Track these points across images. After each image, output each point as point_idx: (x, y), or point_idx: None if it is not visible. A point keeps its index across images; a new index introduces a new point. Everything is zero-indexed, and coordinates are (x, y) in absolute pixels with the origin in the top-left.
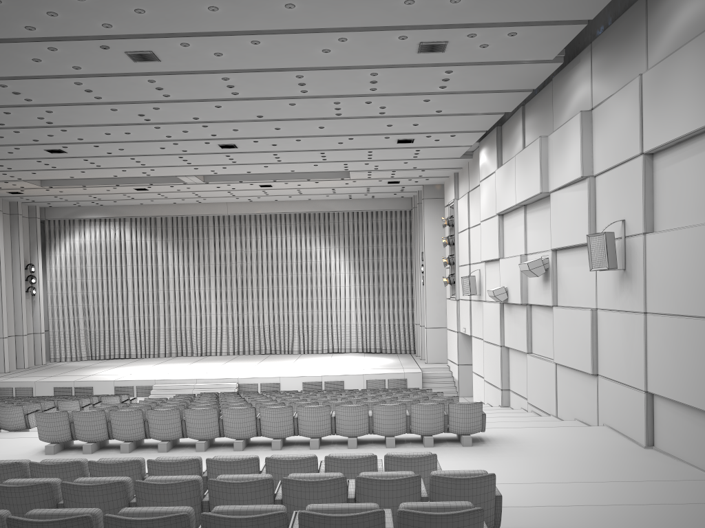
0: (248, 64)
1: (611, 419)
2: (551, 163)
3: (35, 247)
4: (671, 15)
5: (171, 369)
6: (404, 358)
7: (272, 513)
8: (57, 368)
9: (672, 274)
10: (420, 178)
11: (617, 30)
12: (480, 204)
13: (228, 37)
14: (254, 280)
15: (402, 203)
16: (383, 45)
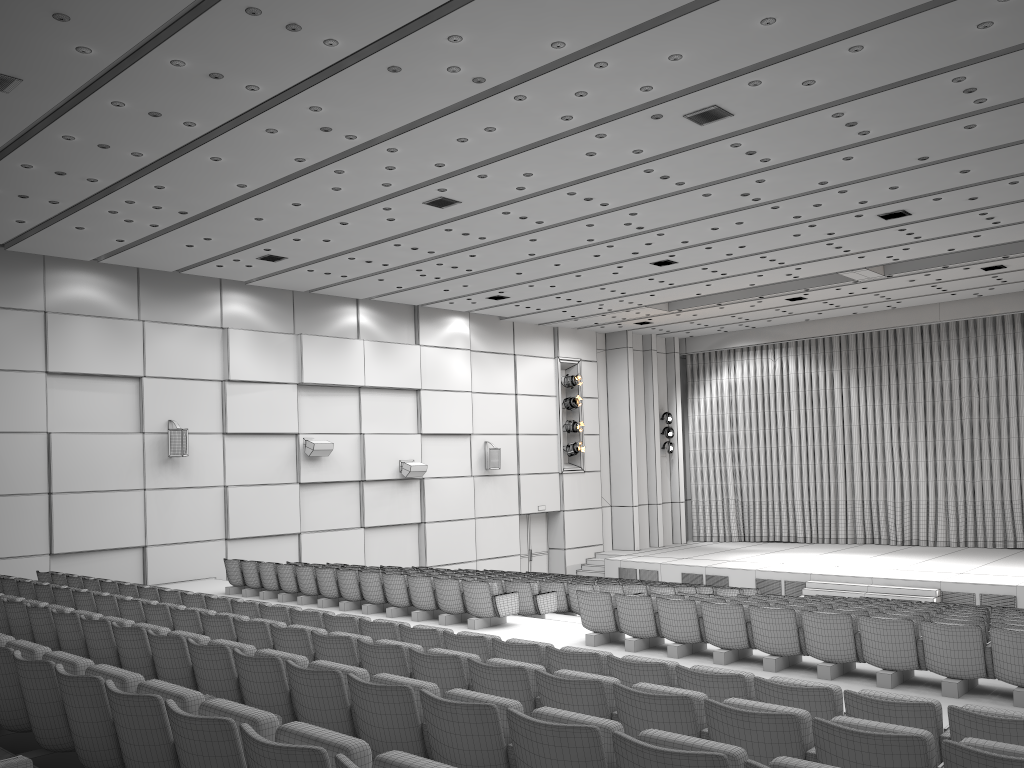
0: (861, 84)
1: None
2: None
3: (673, 391)
4: None
5: (842, 561)
6: None
7: (578, 725)
8: (695, 549)
9: None
10: None
11: None
12: None
13: (810, 54)
14: (992, 424)
15: None
16: None
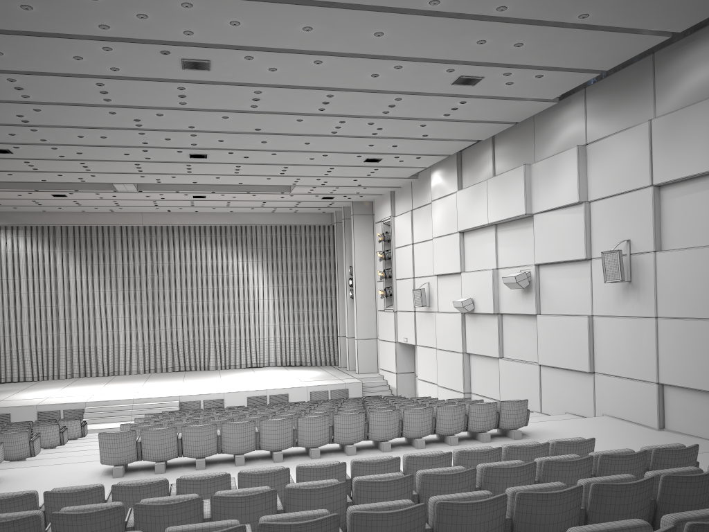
0: (292, 80)
1: (613, 409)
2: (536, 188)
3: None
4: (683, 75)
5: (90, 390)
6: (329, 370)
7: (647, 478)
8: None
9: (688, 285)
10: (355, 195)
11: (618, 80)
12: (433, 222)
13: (296, 55)
14: (166, 294)
15: (323, 218)
16: (428, 75)
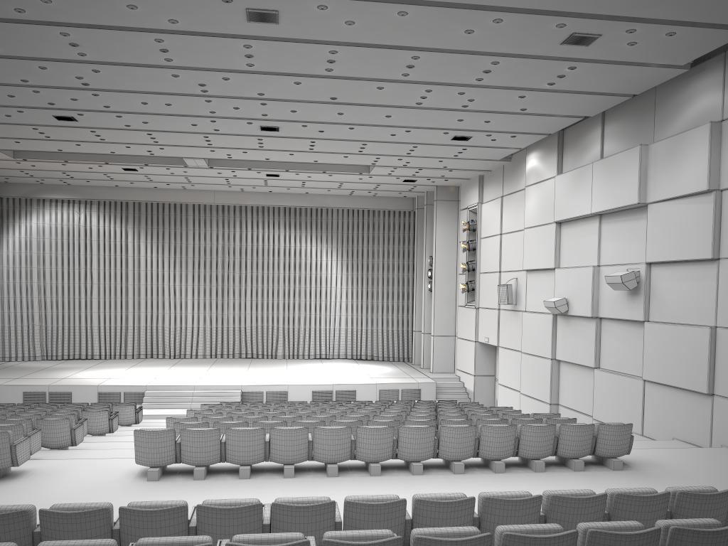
0: (372, 37)
1: None
2: (653, 173)
3: None
4: None
5: (153, 373)
6: (402, 366)
7: None
8: (13, 369)
9: None
10: (440, 178)
11: None
12: (525, 210)
13: (377, 4)
14: (236, 277)
15: (403, 203)
16: (533, 32)
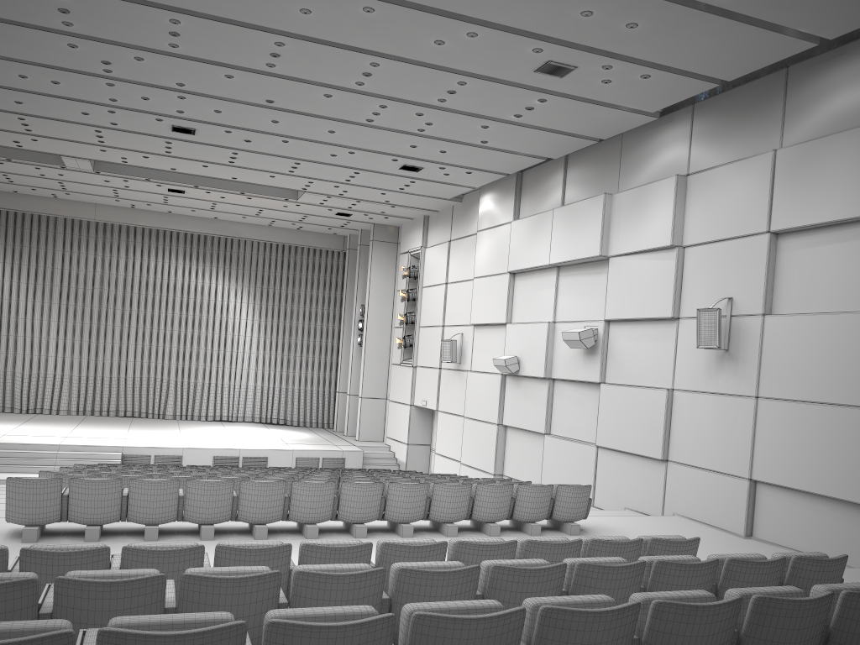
0: (329, 33)
1: (687, 508)
2: (617, 224)
3: None
4: (823, 97)
5: (0, 429)
6: (322, 433)
7: (827, 593)
8: None
9: (803, 359)
10: (379, 215)
11: (737, 98)
12: (476, 257)
13: None
14: (118, 314)
15: (332, 242)
16: (508, 53)
